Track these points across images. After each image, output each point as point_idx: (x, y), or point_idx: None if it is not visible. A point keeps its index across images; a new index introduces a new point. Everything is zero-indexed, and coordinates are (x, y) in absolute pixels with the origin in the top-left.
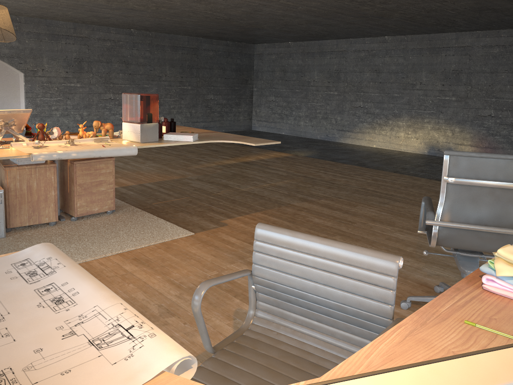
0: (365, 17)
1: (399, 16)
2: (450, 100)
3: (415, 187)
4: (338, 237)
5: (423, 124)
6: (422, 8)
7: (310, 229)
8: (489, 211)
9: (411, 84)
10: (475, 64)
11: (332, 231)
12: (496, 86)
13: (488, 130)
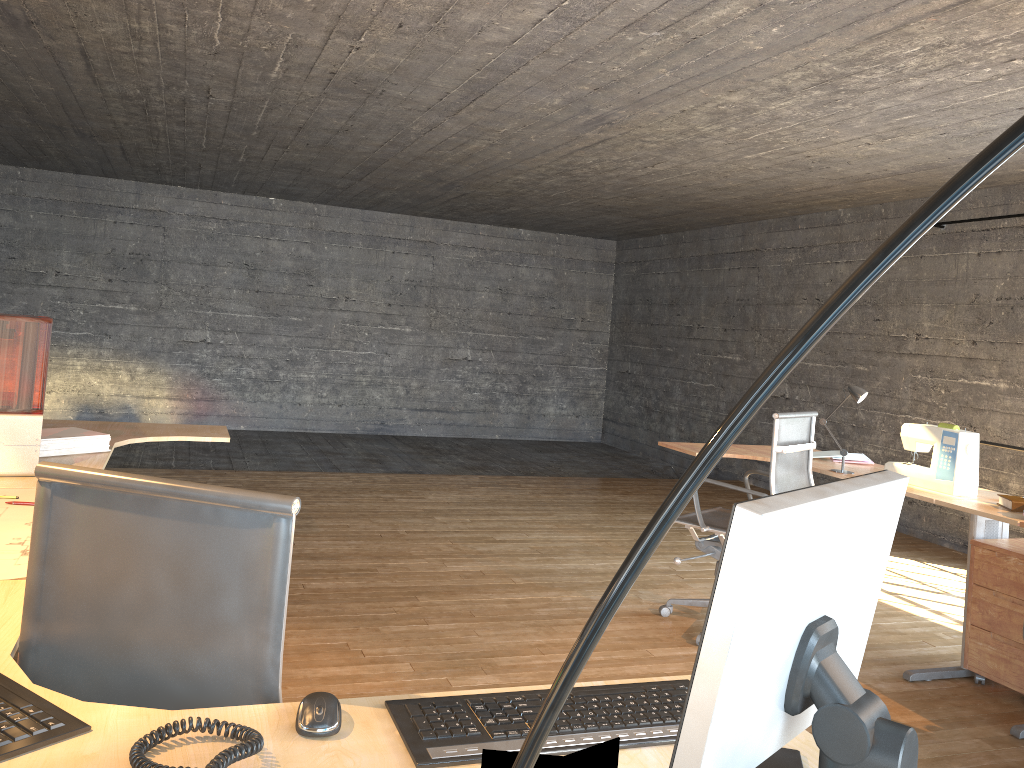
0: (59, 128)
1: (132, 143)
2: (127, 310)
3: (258, 488)
4: (424, 597)
5: (65, 360)
6: (214, 145)
7: (364, 602)
8: (794, 480)
9: (34, 275)
10: (175, 246)
11: (391, 592)
12: (214, 289)
13: (201, 368)
